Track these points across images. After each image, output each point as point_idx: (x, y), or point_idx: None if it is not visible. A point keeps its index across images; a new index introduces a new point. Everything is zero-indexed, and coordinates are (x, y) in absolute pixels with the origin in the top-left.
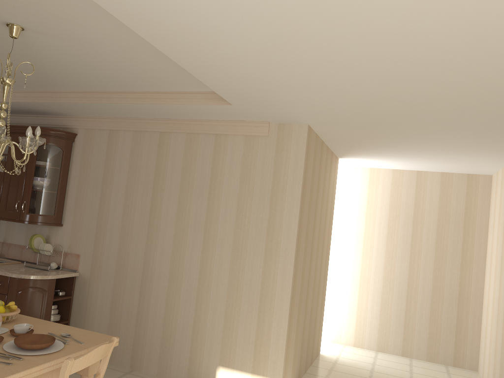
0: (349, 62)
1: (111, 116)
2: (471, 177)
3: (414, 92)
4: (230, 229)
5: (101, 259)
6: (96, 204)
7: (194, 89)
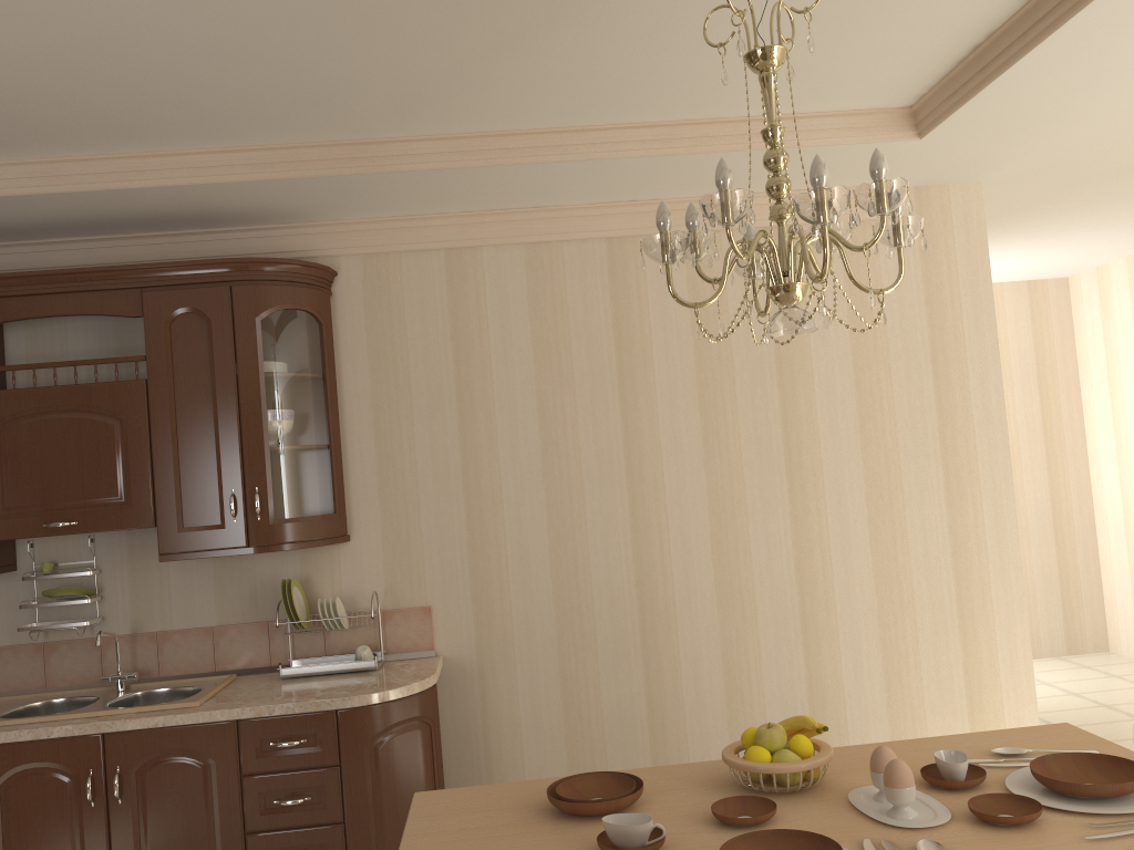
0: None
1: (457, 211)
2: (1034, 287)
3: None
4: (852, 449)
5: (503, 603)
6: (452, 458)
7: (833, 106)
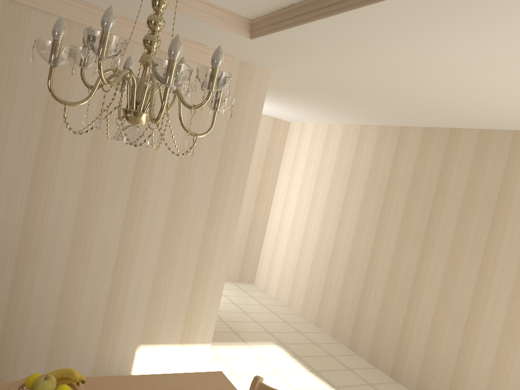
0: (477, 79)
1: None
2: (276, 121)
3: (439, 97)
4: (169, 183)
5: None
6: None
7: (213, 1)
